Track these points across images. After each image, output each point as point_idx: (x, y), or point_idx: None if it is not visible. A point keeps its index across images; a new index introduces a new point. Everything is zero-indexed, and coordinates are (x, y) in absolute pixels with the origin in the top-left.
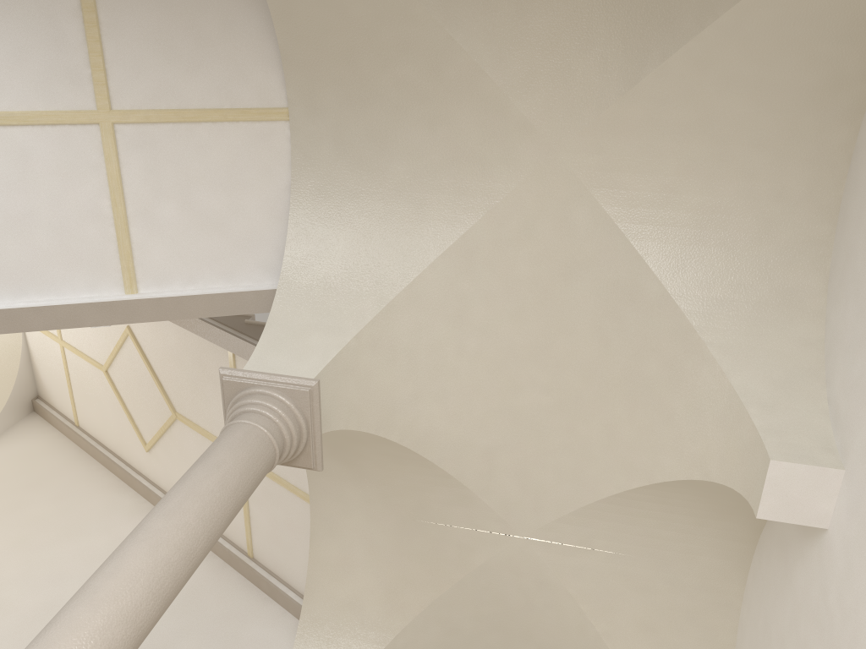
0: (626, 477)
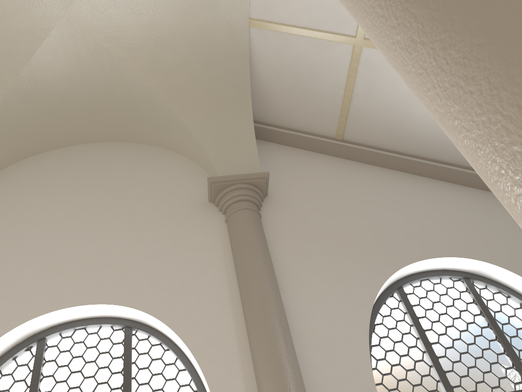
0: None
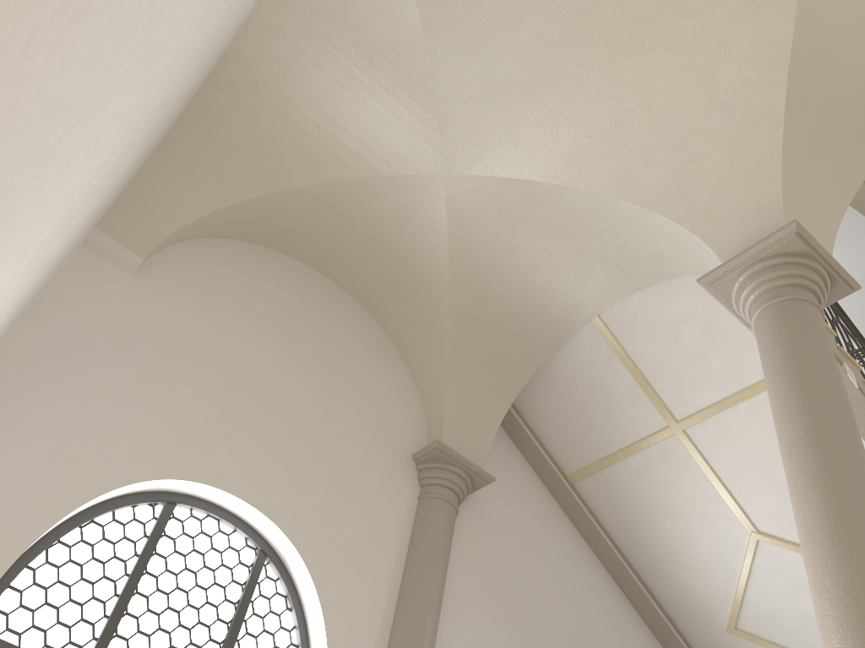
0: None
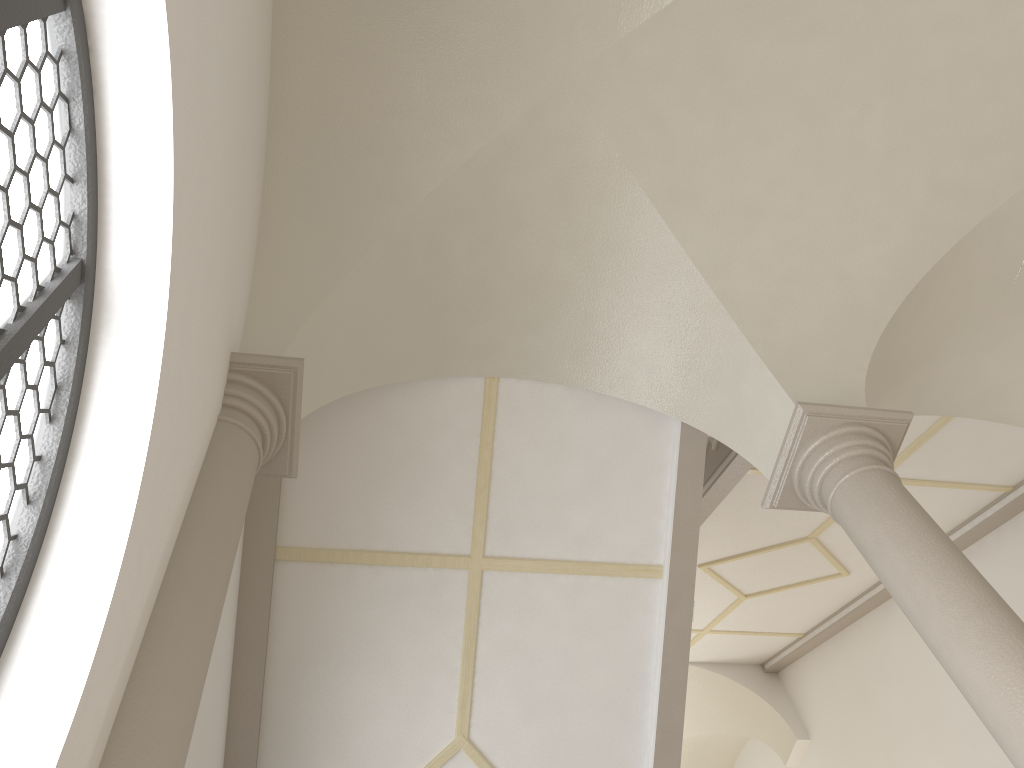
0: (1015, 6)
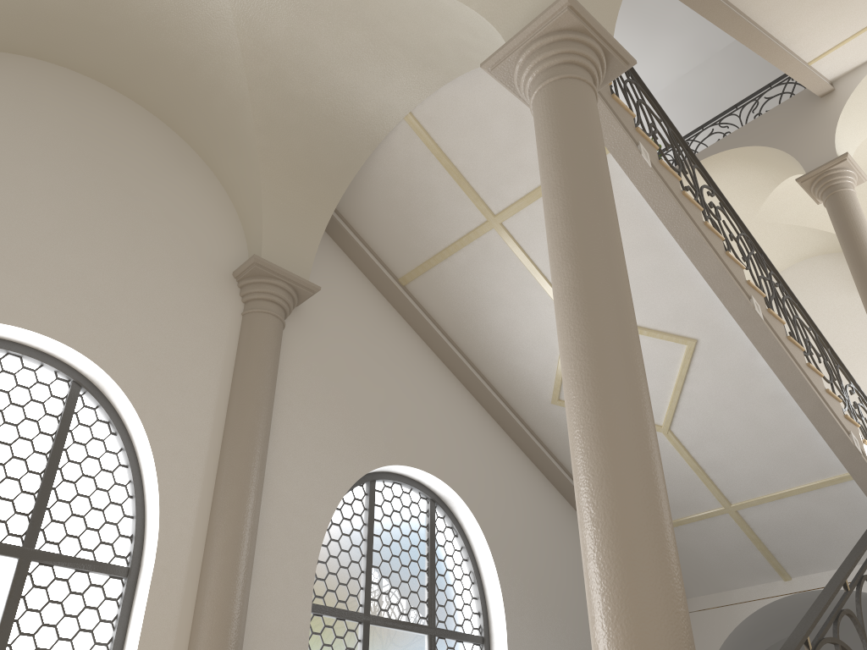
0: None
